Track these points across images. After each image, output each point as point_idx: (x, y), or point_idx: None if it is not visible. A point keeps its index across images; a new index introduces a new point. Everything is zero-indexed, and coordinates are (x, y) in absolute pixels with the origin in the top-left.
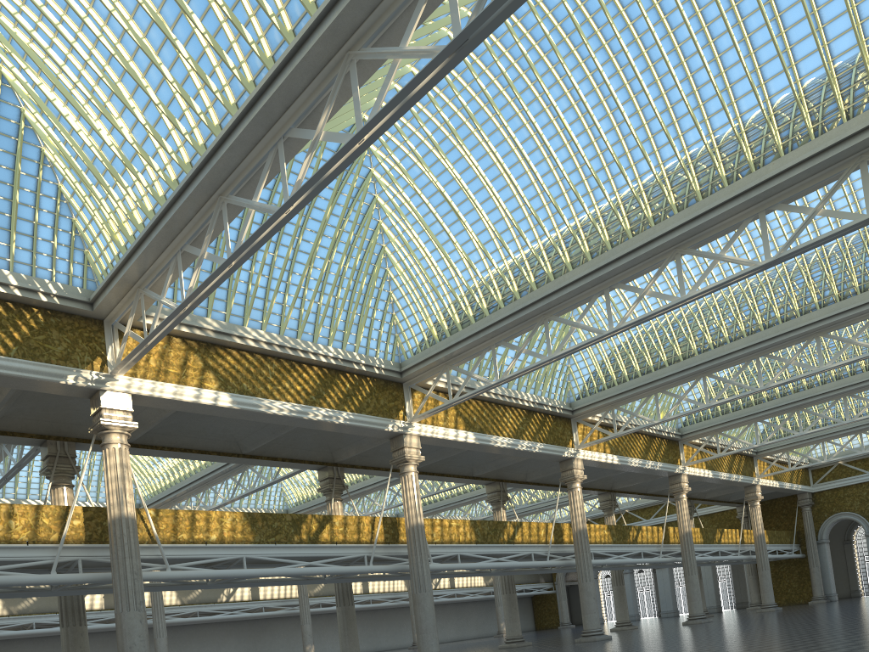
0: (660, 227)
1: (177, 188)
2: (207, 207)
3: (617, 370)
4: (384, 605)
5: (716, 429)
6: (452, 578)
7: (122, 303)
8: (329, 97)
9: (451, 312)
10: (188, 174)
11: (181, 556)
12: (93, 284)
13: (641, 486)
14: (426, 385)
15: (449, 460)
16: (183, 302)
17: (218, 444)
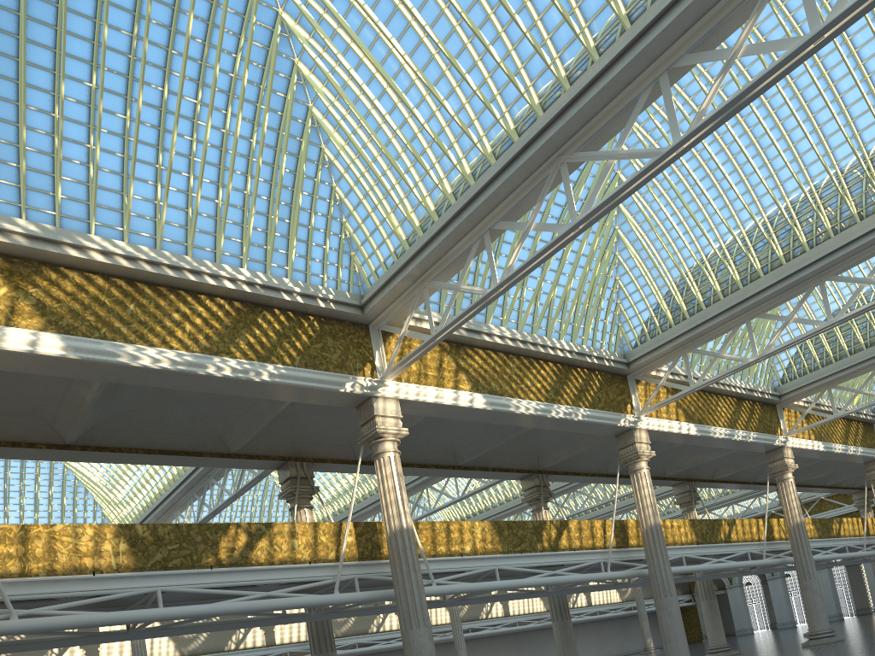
0: None
1: (510, 155)
2: (538, 173)
3: (834, 346)
4: (531, 627)
5: None
6: (593, 595)
7: (396, 302)
8: (759, 2)
9: (694, 290)
10: (530, 135)
11: (442, 570)
12: (357, 289)
13: (820, 479)
14: (648, 376)
15: None
16: (502, 282)
17: (437, 456)
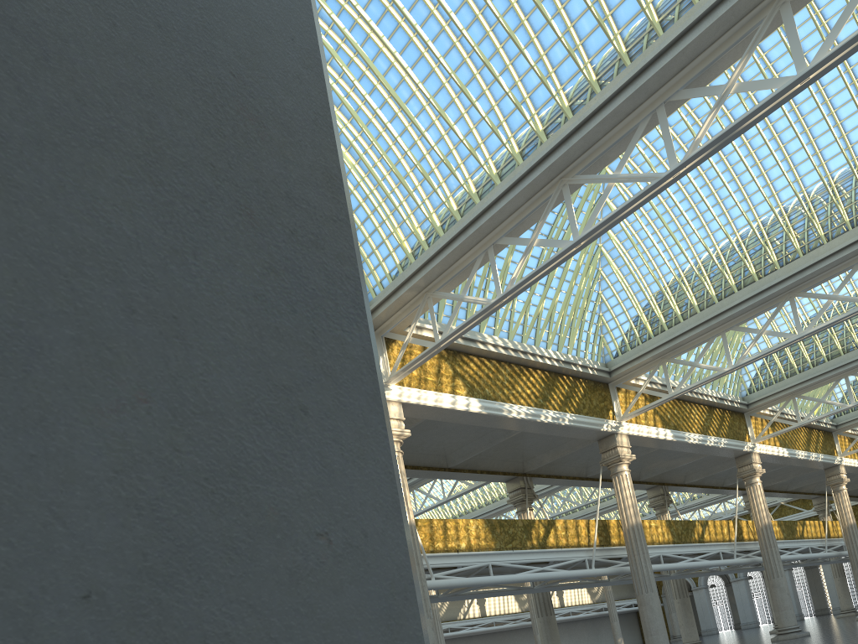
0: None
1: (516, 176)
2: (541, 193)
3: (798, 358)
4: (507, 627)
5: None
6: (566, 596)
7: (401, 311)
8: (750, 45)
9: (672, 304)
10: (535, 159)
11: (439, 565)
12: None
13: (782, 484)
14: (628, 384)
15: None
16: (506, 293)
17: (429, 459)
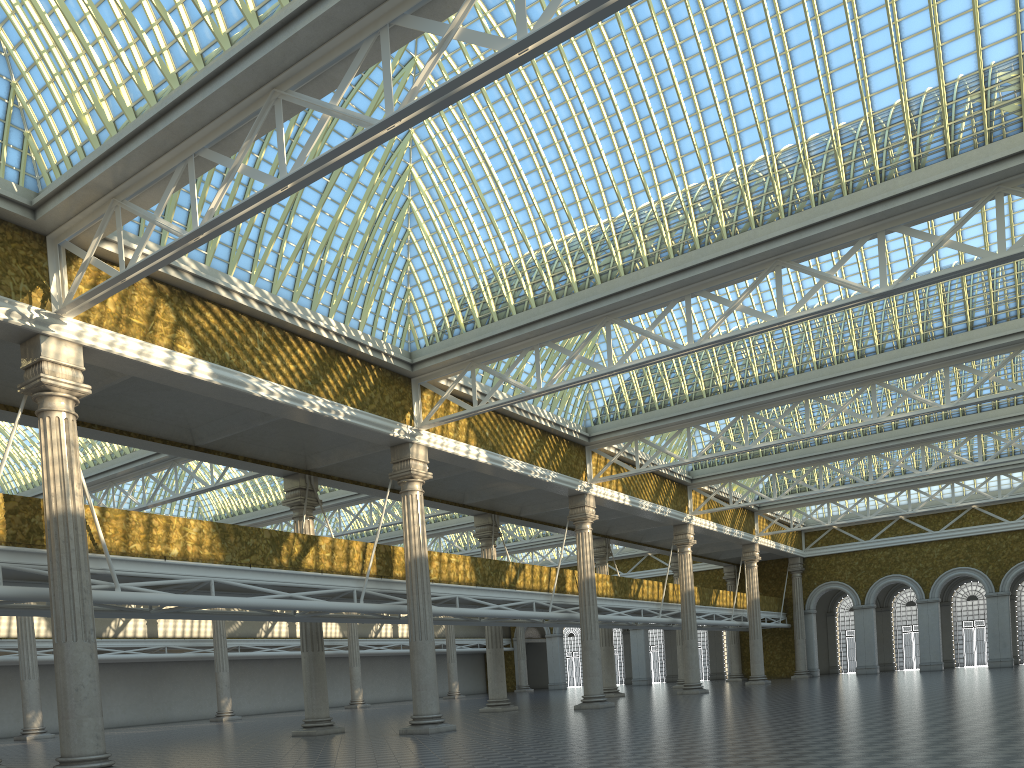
0: (763, 232)
1: (213, 67)
2: (250, 101)
3: (646, 395)
4: None
5: (731, 477)
6: (399, 626)
7: (82, 216)
8: None
9: (487, 297)
10: (235, 49)
11: (133, 573)
12: (33, 183)
13: (636, 534)
14: (438, 385)
15: (441, 481)
16: (200, 228)
17: (165, 429)
